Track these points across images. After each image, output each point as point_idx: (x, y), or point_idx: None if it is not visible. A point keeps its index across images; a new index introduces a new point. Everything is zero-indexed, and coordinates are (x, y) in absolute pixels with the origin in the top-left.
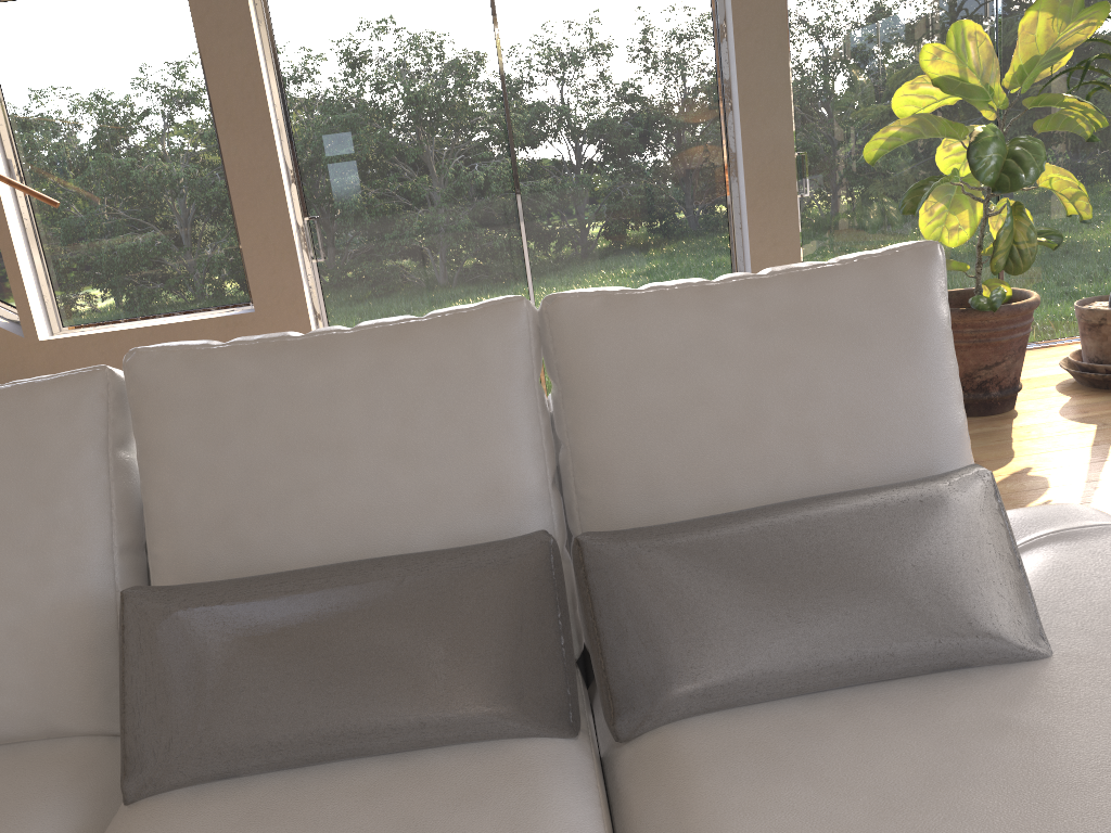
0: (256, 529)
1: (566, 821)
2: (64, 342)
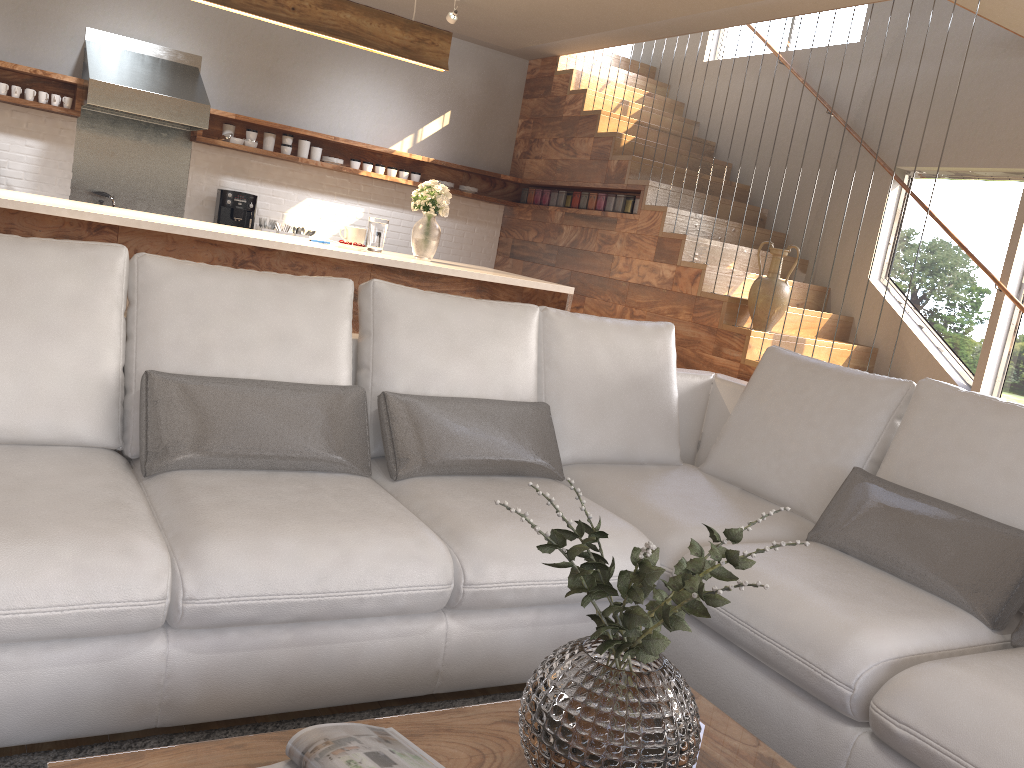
0: (922, 473)
1: (941, 627)
2: None
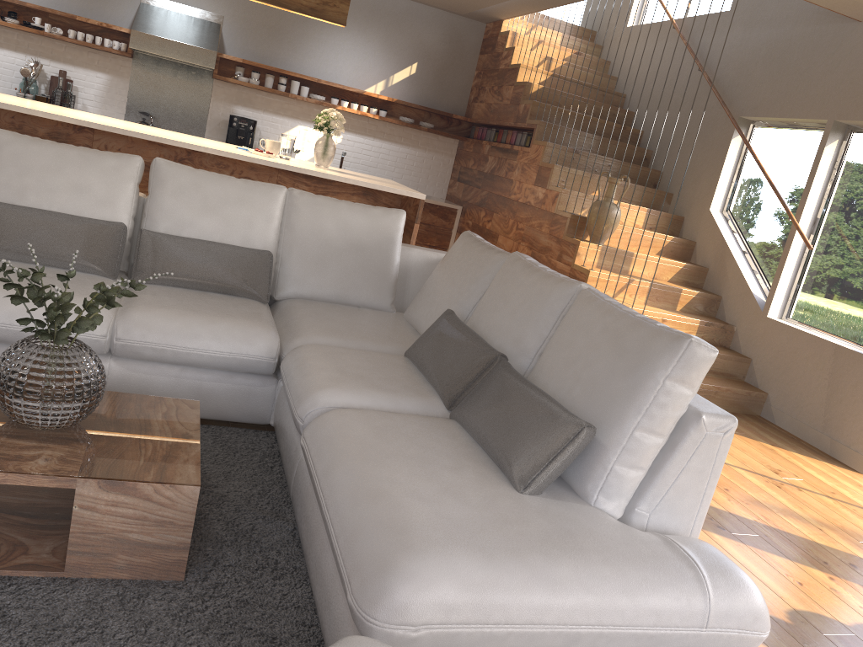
0: (481, 315)
1: (400, 400)
2: (775, 323)
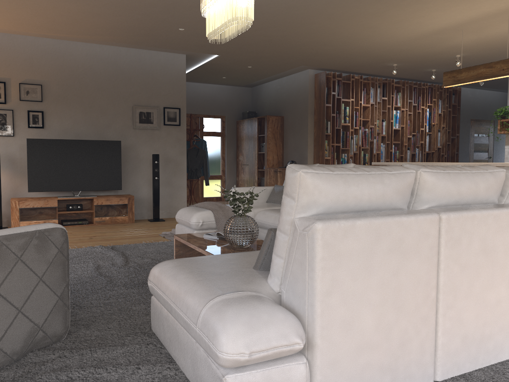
0: None
1: None
2: None
